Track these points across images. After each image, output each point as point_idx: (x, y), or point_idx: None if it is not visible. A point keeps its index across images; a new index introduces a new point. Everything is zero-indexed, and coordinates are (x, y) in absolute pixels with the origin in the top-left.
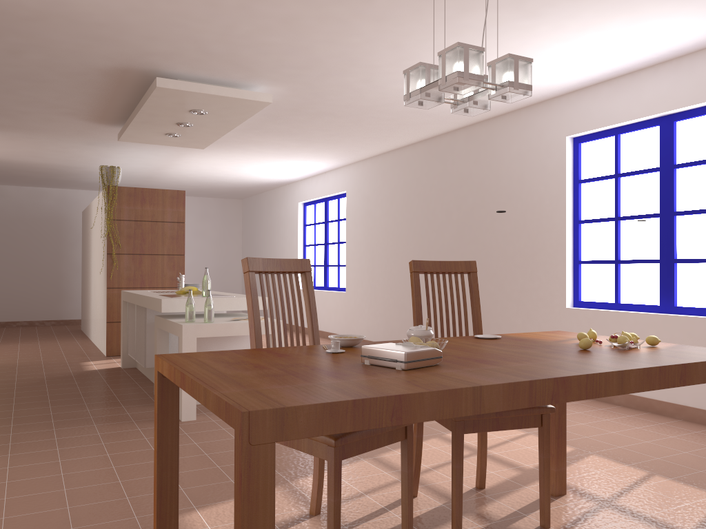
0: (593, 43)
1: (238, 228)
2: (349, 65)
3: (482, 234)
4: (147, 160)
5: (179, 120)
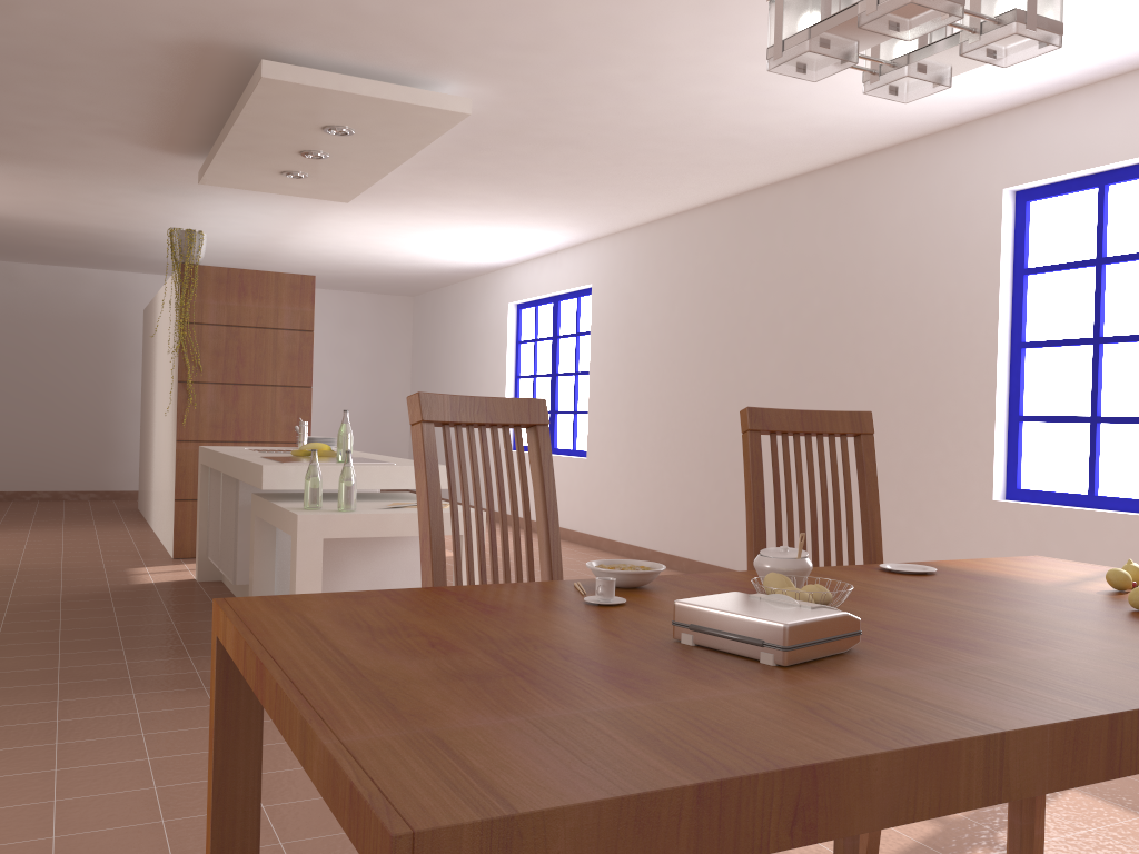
0: (1082, 6)
1: (405, 345)
2: (615, 44)
3: (838, 364)
4: (252, 223)
5: (304, 147)
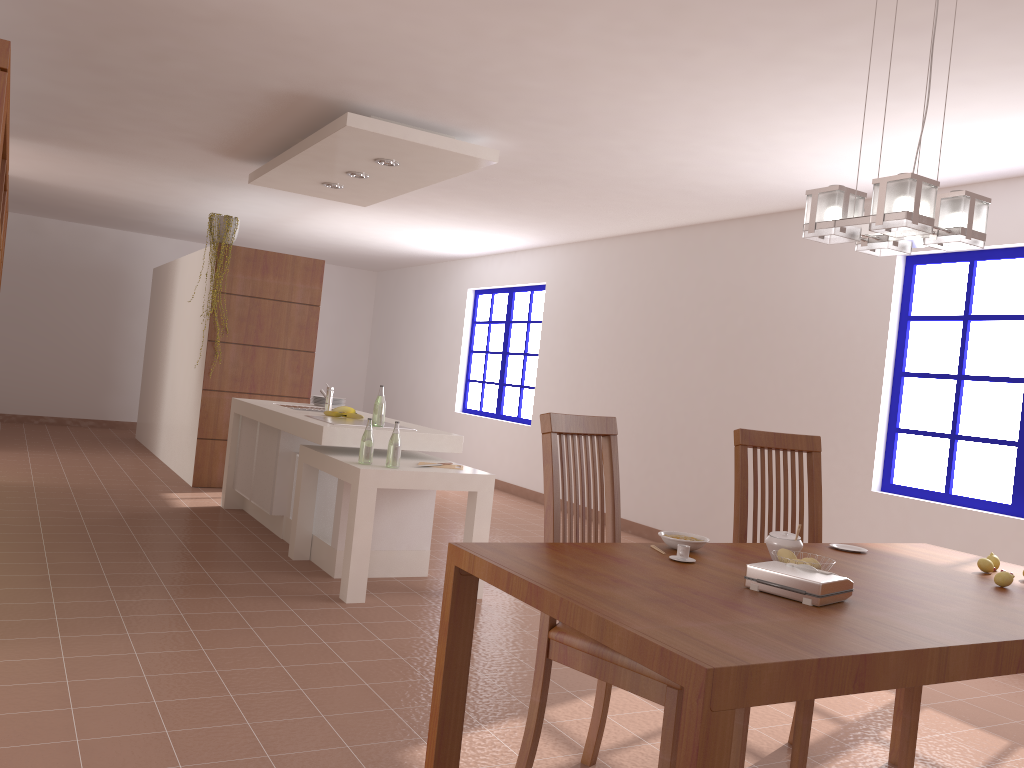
0: (972, 139)
1: (367, 312)
2: (621, 126)
3: (754, 372)
4: (268, 209)
5: (352, 169)
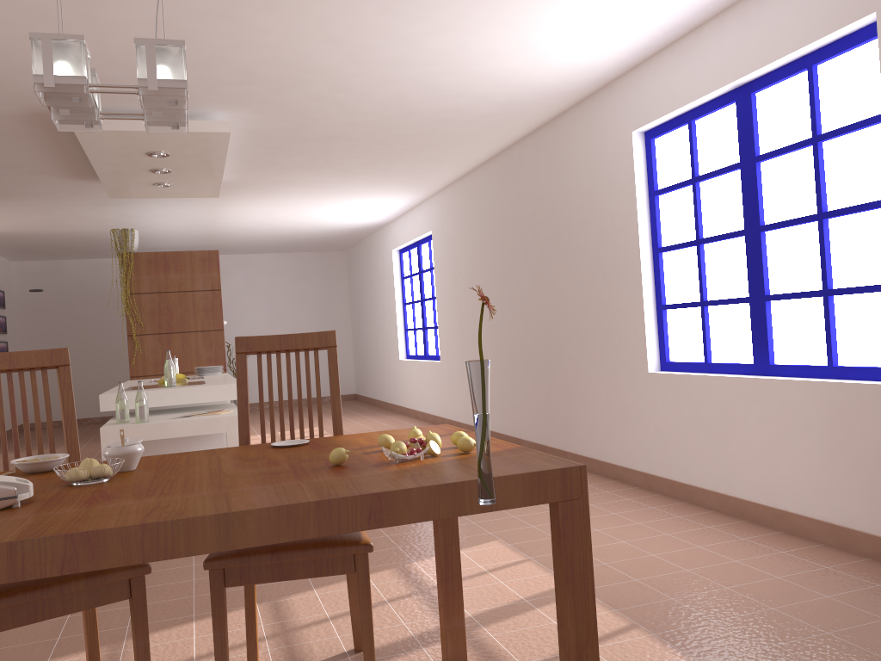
0: None
1: (343, 287)
2: (296, 72)
3: (559, 276)
4: (185, 216)
5: (149, 167)
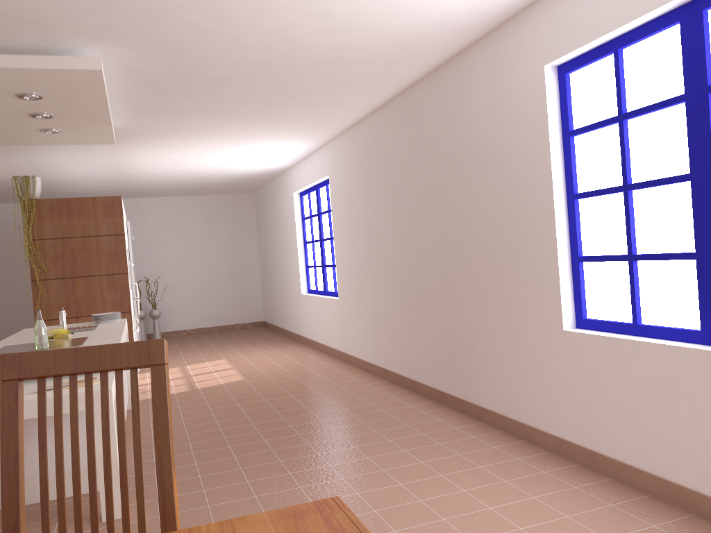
0: None
1: (252, 225)
2: None
3: (459, 222)
4: (93, 163)
5: (27, 111)
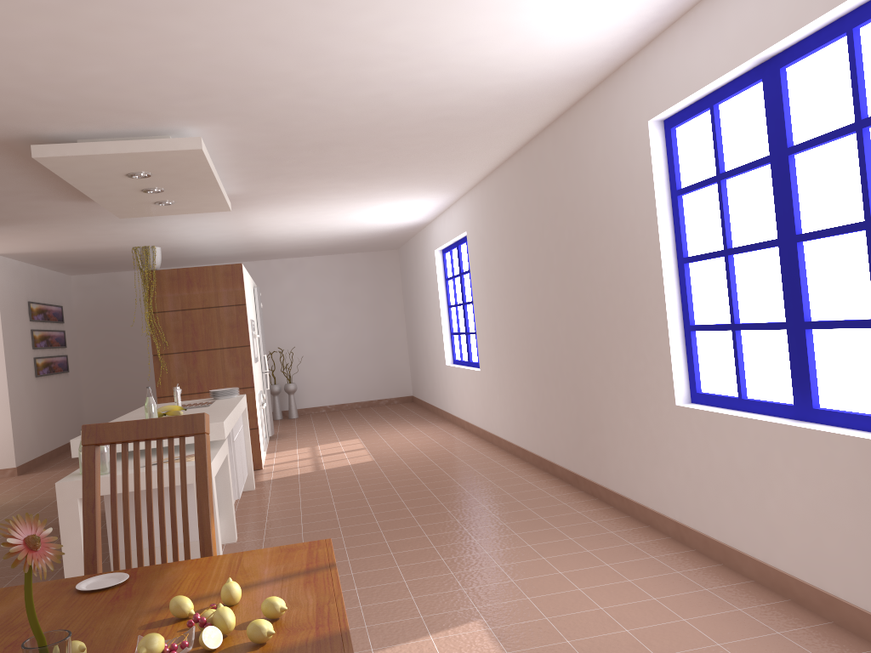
0: None
1: (396, 286)
2: (250, 80)
3: (583, 287)
4: (215, 228)
5: (139, 187)
